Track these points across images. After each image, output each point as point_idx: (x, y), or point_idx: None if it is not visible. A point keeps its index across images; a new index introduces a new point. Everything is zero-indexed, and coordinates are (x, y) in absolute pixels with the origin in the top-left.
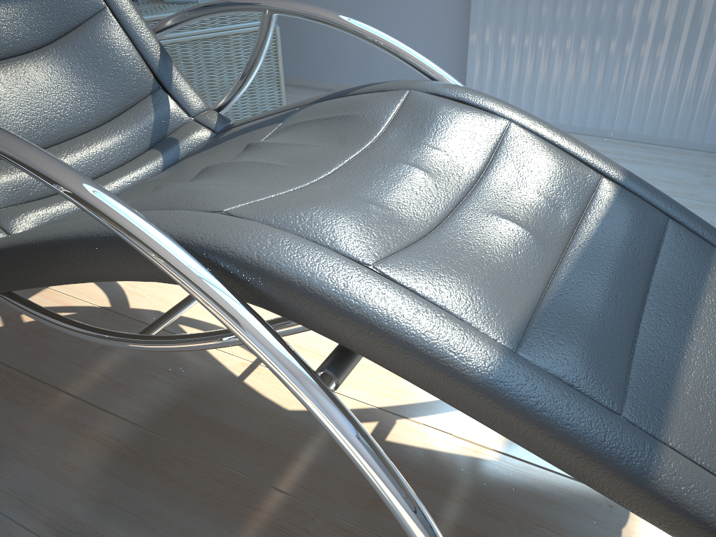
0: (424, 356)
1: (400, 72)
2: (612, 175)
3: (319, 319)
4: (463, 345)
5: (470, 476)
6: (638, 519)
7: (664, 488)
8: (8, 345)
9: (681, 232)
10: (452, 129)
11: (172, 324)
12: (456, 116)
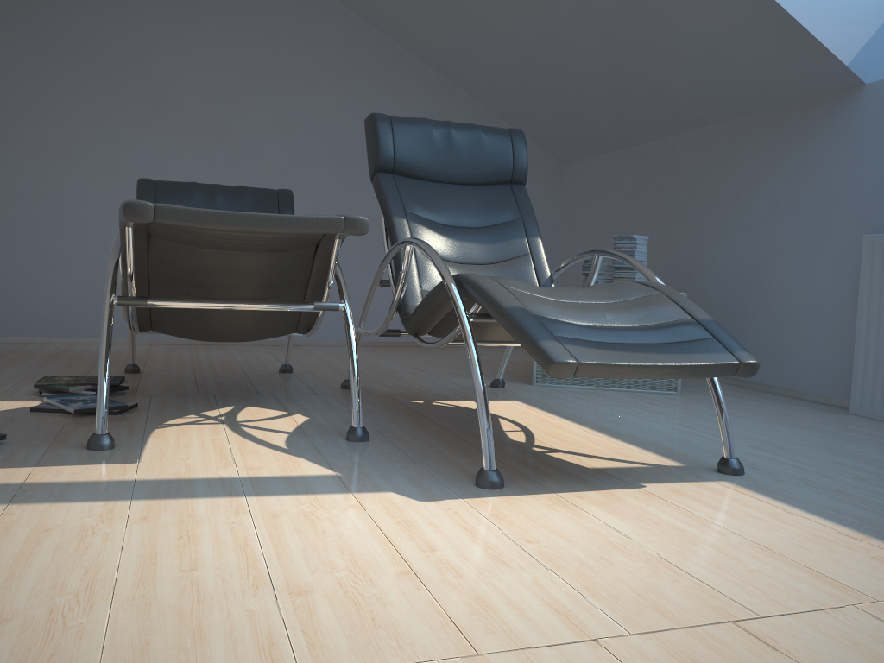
0: (493, 301)
1: (810, 375)
2: (697, 317)
3: (474, 292)
4: (509, 301)
5: (569, 466)
6: (632, 490)
7: (541, 344)
8: (418, 405)
9: (711, 342)
10: (620, 287)
11: (495, 417)
12: (628, 285)
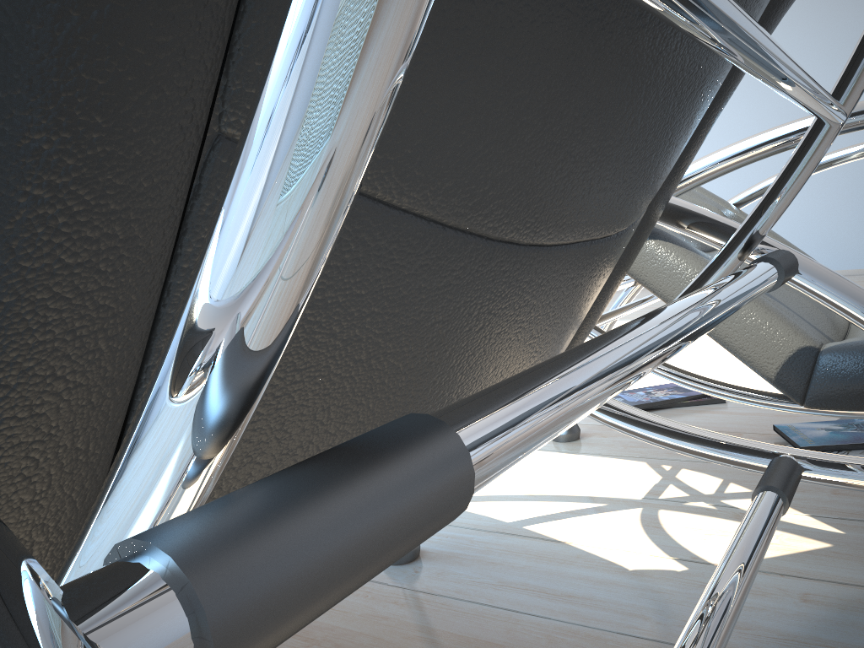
0: None
1: None
2: None
3: None
4: None
5: None
6: None
7: None
8: None
9: None
10: None
11: None
12: None
